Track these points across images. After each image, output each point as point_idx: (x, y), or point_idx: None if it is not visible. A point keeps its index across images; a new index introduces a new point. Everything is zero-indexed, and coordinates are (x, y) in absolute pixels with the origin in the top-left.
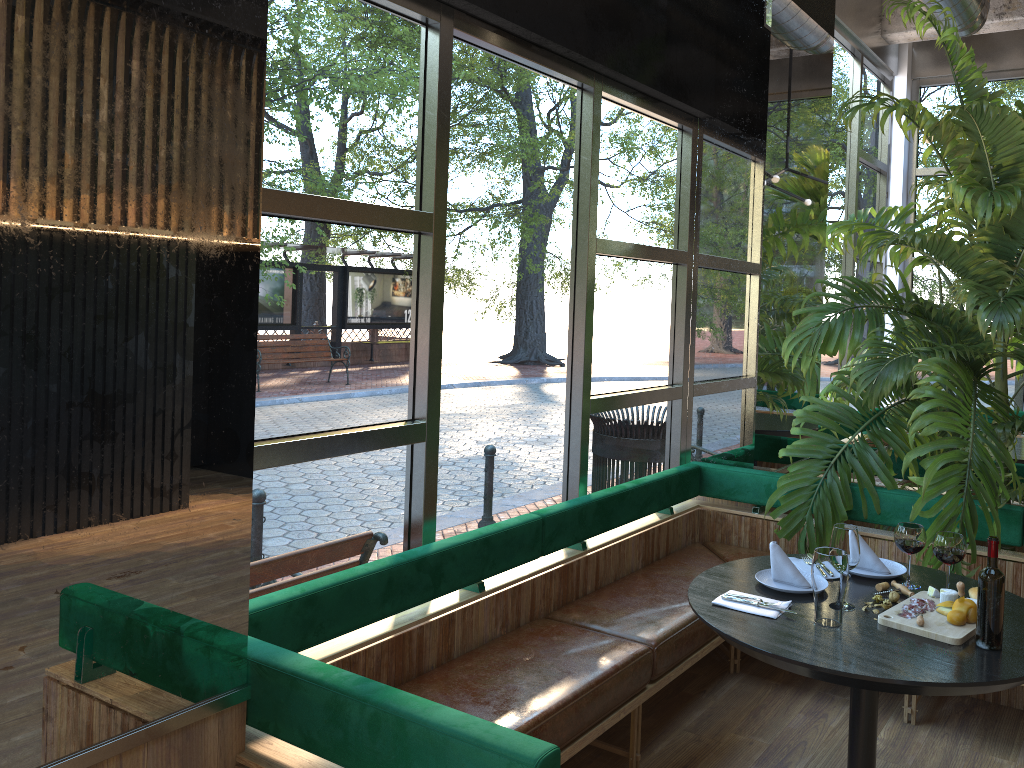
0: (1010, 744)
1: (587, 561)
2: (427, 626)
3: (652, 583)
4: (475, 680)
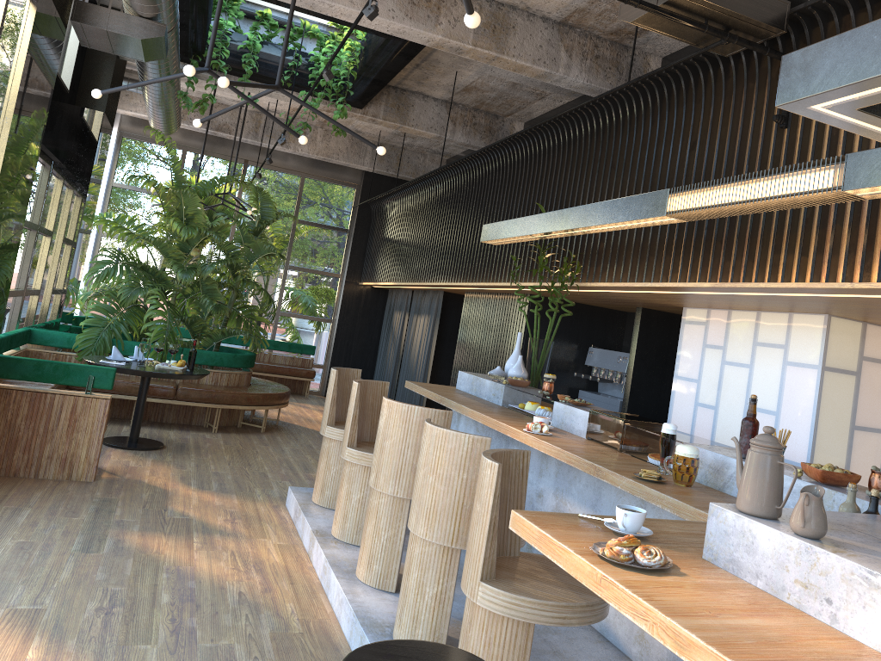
0: (170, 428)
1: None
2: None
3: None
4: None
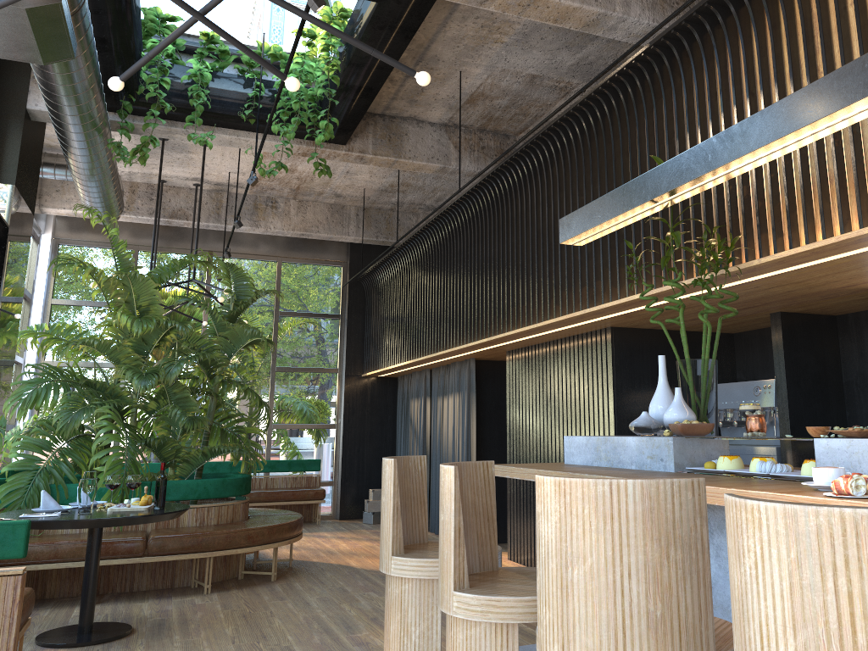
0: (144, 599)
1: None
2: None
3: None
4: None
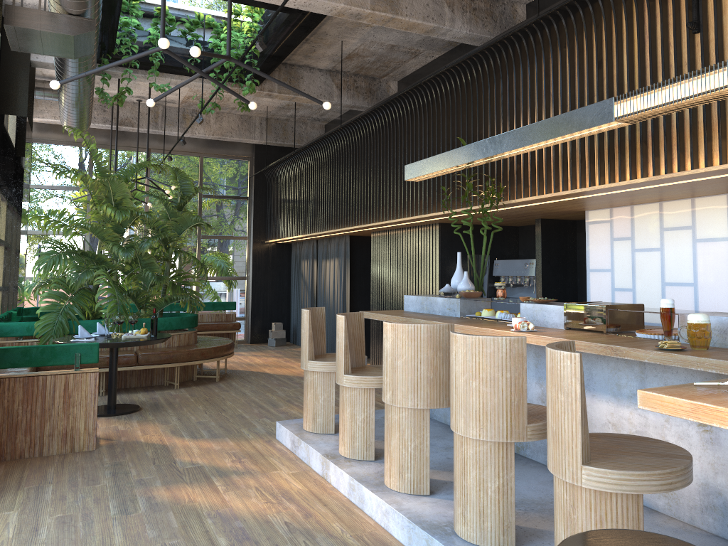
0: (136, 392)
1: None
2: None
3: None
4: None
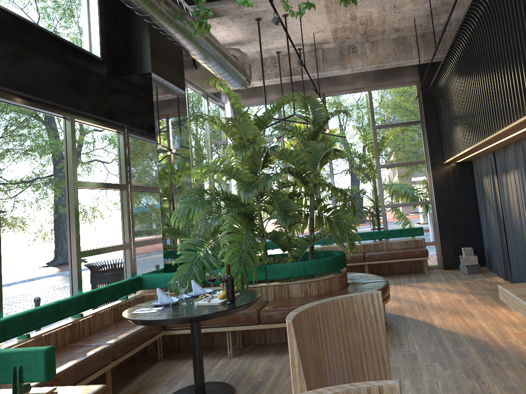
0: (267, 354)
1: (84, 321)
2: None
3: (117, 326)
4: None
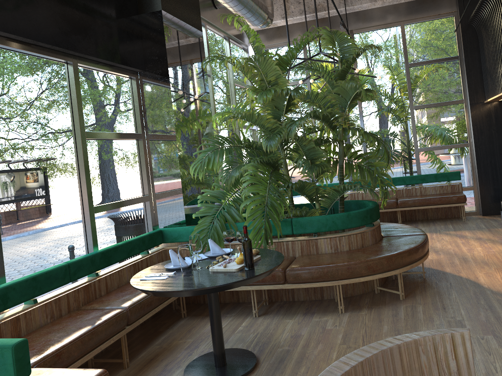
0: (294, 314)
1: (99, 281)
2: (2, 323)
3: None
4: (30, 342)
